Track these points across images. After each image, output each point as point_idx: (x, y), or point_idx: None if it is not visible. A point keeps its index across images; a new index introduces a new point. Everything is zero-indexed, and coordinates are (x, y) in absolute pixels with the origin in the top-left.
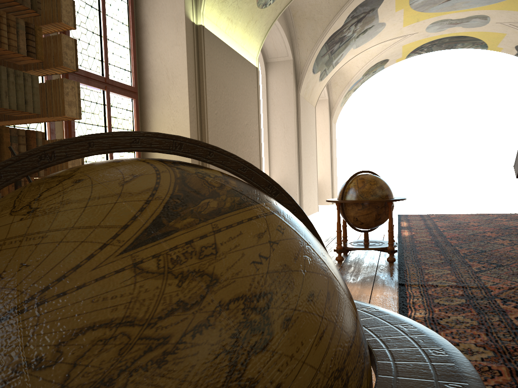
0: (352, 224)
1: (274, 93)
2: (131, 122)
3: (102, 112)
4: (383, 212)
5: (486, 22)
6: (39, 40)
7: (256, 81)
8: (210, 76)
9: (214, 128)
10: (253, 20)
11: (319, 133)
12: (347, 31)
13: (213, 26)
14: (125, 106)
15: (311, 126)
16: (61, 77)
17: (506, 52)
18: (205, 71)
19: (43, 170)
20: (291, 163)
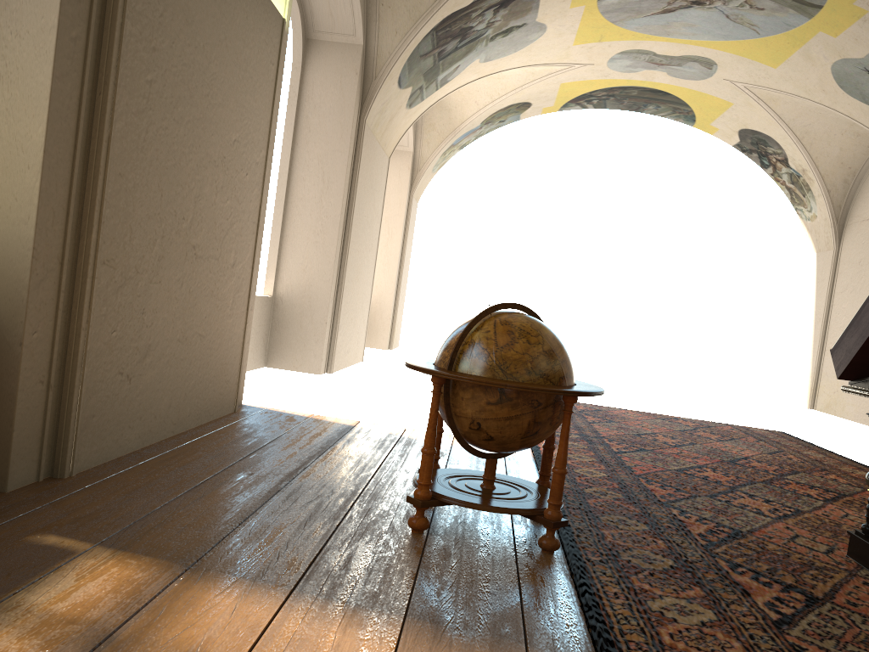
0: (465, 435)
1: (314, 105)
2: None
3: None
4: (548, 420)
5: (709, 74)
6: None
7: (278, 51)
8: None
9: (136, 117)
10: None
11: (387, 212)
12: (478, 19)
13: None
14: None
15: (376, 192)
16: None
17: (721, 138)
18: None
19: None
20: (325, 257)
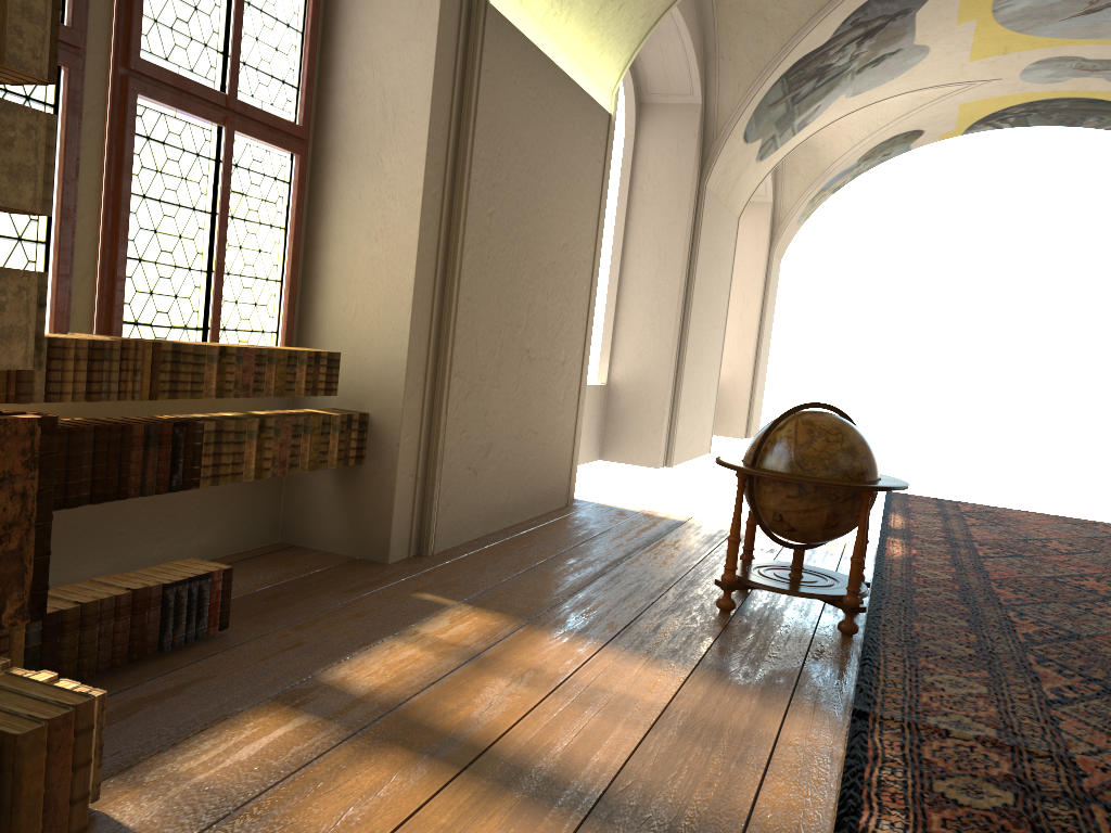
0: (770, 526)
1: (648, 175)
2: (282, 209)
3: (211, 178)
4: (847, 513)
5: None
6: None
7: (604, 146)
8: (487, 122)
9: (480, 247)
10: (615, 1)
11: (742, 276)
12: (838, 55)
13: (512, 3)
14: (272, 169)
15: (722, 260)
16: (110, 81)
17: None
18: (476, 111)
19: None
20: (662, 340)
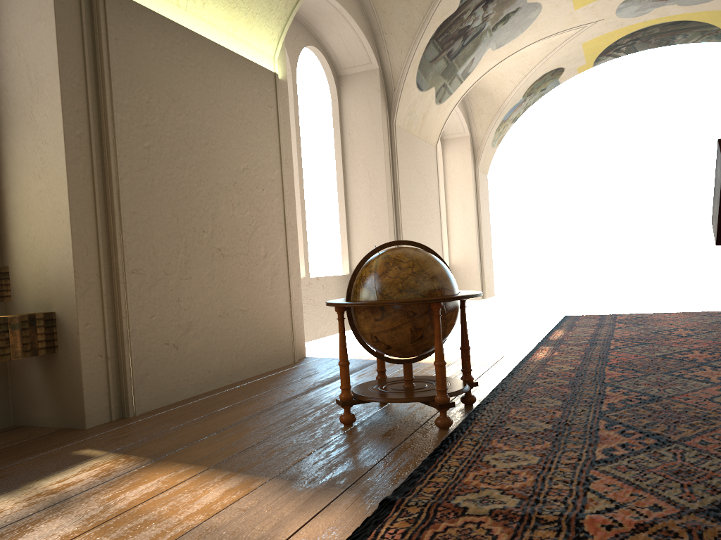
0: (374, 348)
1: (352, 124)
2: None
3: None
4: (428, 325)
5: None
6: None
7: (274, 96)
8: (127, 78)
9: (140, 173)
10: None
11: (458, 188)
12: (471, 18)
13: None
14: None
15: (426, 175)
16: None
17: None
18: (110, 69)
19: None
20: (382, 236)
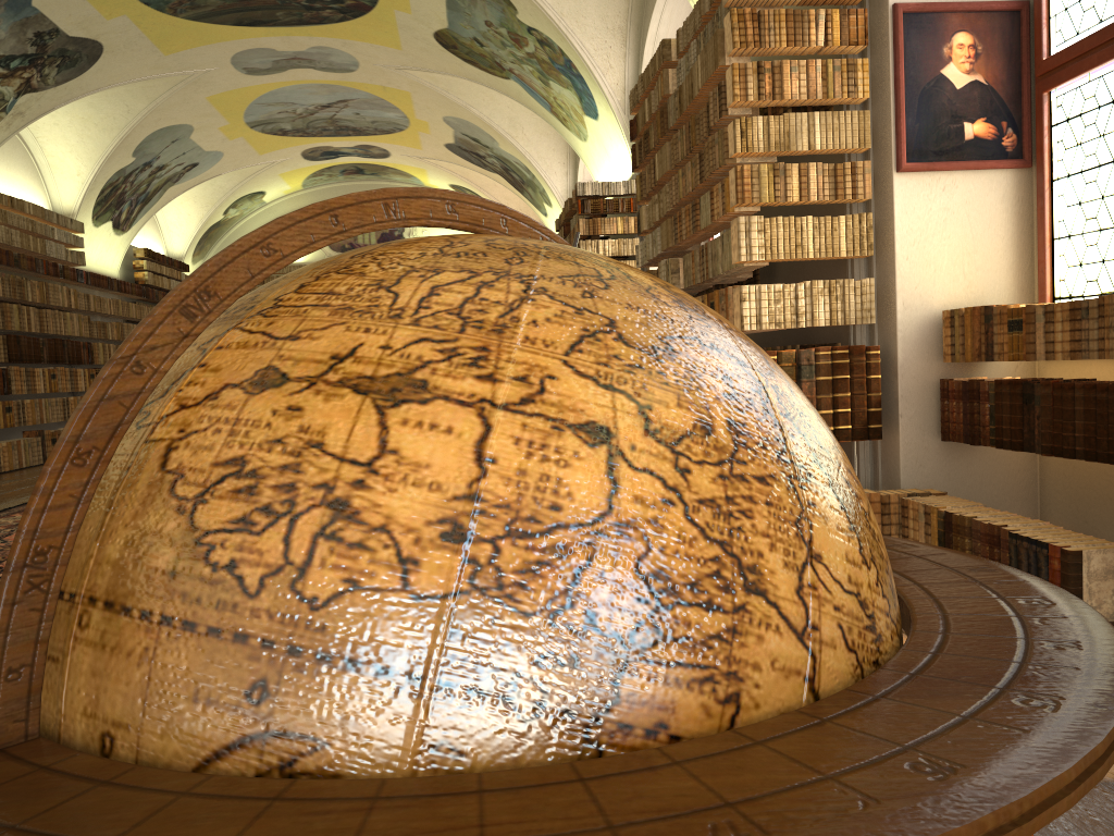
0: None
1: None
2: None
3: None
4: None
5: None
6: (725, 192)
7: None
8: None
9: None
10: None
11: None
12: None
13: None
14: None
15: None
16: None
17: None
18: None
19: None
20: None
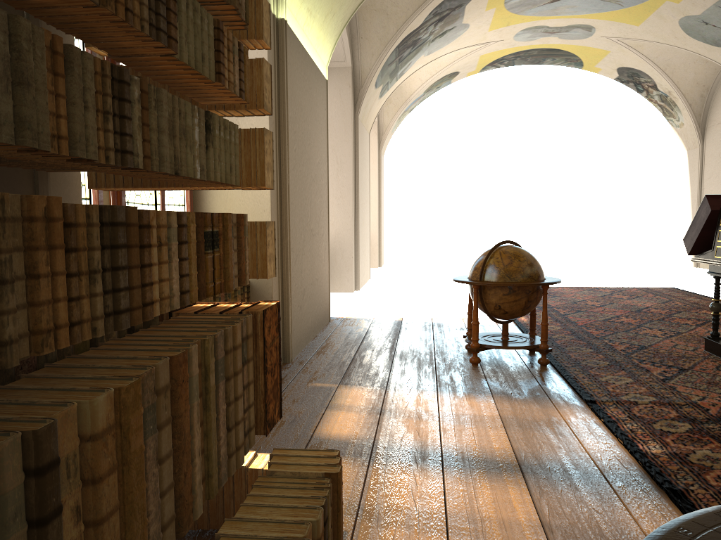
0: (491, 313)
1: None
2: None
3: None
4: (534, 299)
5: (590, 34)
6: (246, 69)
7: (326, 100)
8: (290, 94)
9: (293, 171)
10: (331, 13)
11: None
12: (424, 32)
13: (293, 20)
14: None
15: (366, 160)
16: None
17: (604, 75)
18: (287, 89)
19: (249, 274)
20: (345, 213)
